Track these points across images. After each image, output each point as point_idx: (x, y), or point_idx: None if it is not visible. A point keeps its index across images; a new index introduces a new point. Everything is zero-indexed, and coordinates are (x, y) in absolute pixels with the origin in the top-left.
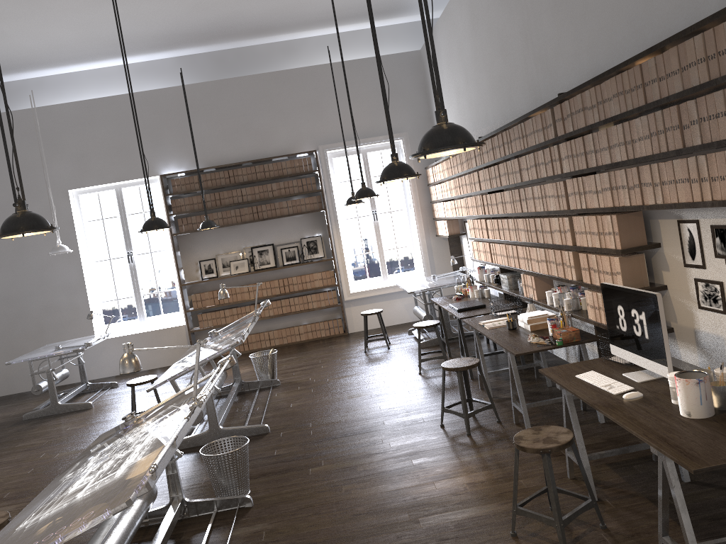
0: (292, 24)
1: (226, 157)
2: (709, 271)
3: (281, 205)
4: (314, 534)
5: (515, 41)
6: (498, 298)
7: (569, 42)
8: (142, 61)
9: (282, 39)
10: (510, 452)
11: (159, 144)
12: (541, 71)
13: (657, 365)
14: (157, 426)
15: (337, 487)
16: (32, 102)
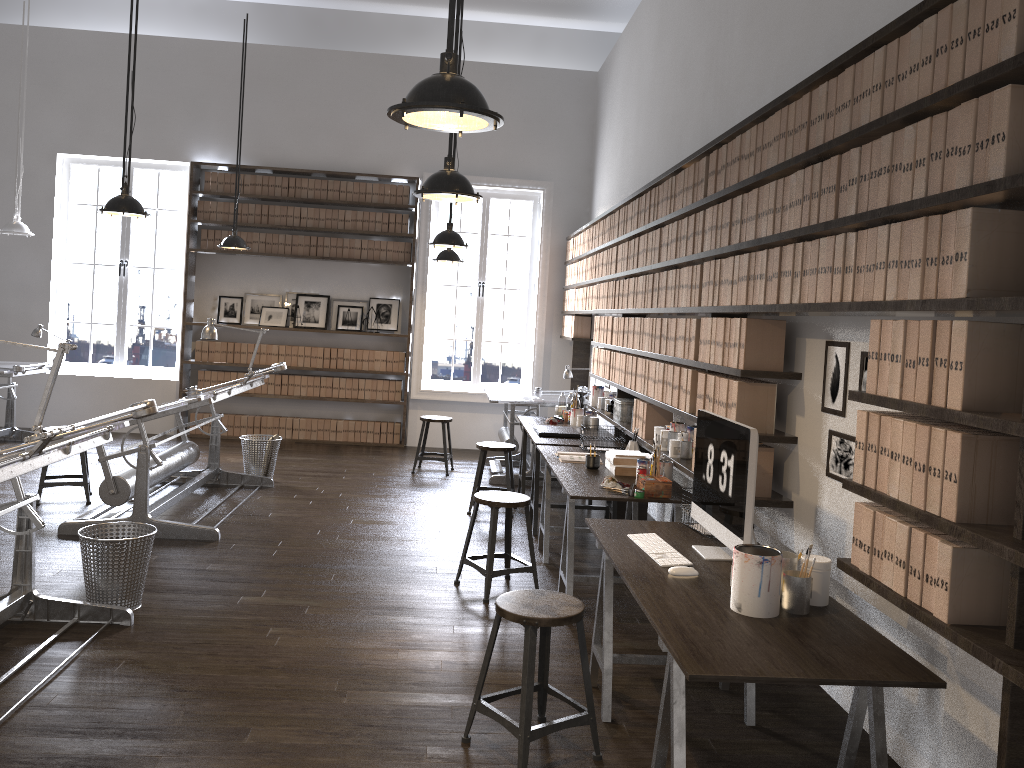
0: None
1: (290, 159)
2: (848, 421)
3: (353, 243)
4: (190, 679)
5: (699, 64)
6: (605, 432)
7: (756, 69)
8: None
9: (409, 12)
10: None
11: (201, 118)
12: (718, 110)
13: (733, 537)
14: None
15: (262, 627)
16: (36, 19)
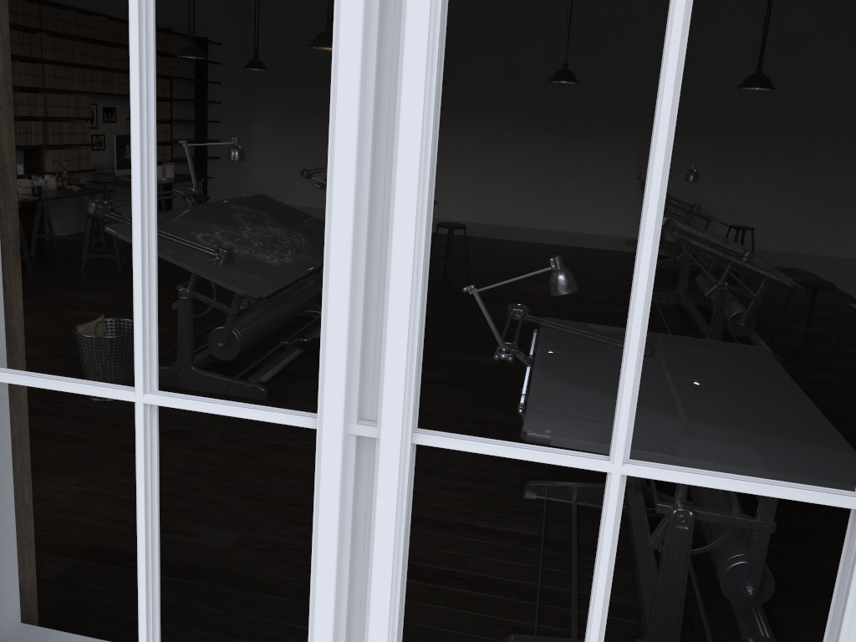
0: None
1: None
2: (99, 130)
3: None
4: None
5: None
6: None
7: None
8: None
9: None
10: None
11: None
12: None
13: None
14: None
15: None
16: None
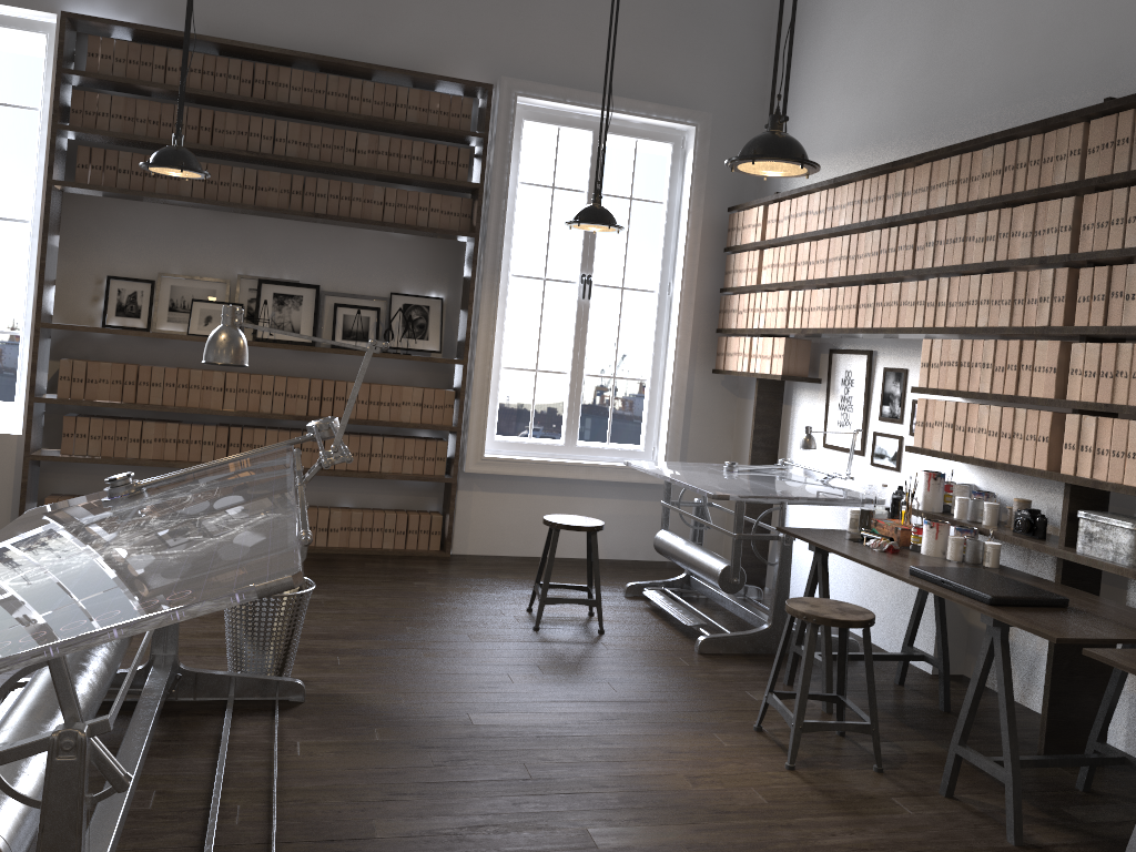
0: None
1: (259, 28)
2: None
3: (370, 193)
4: None
5: None
6: (1040, 579)
7: None
8: None
9: None
10: None
11: None
12: None
13: None
14: None
15: None
16: None
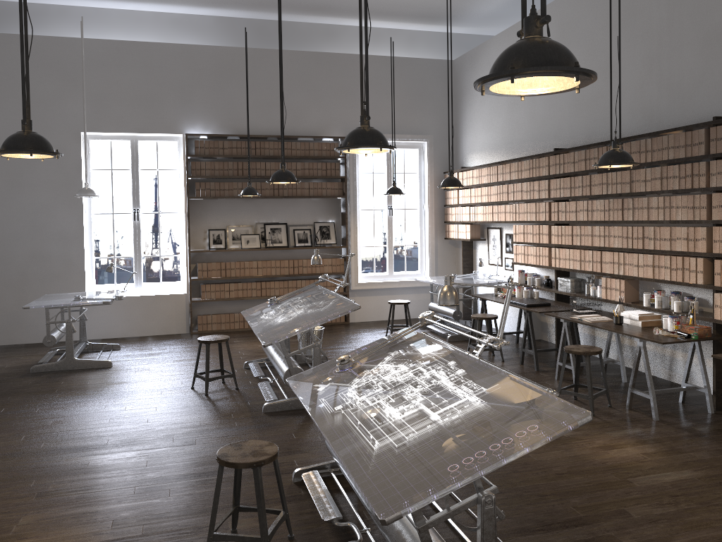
0: (347, 9)
1: (255, 128)
2: None
3: (303, 185)
4: (535, 488)
5: (631, 66)
6: (550, 300)
7: None
8: (179, 13)
9: (325, 21)
10: (652, 431)
11: (188, 101)
12: (667, 96)
13: None
14: (423, 366)
15: None
16: (50, 30)
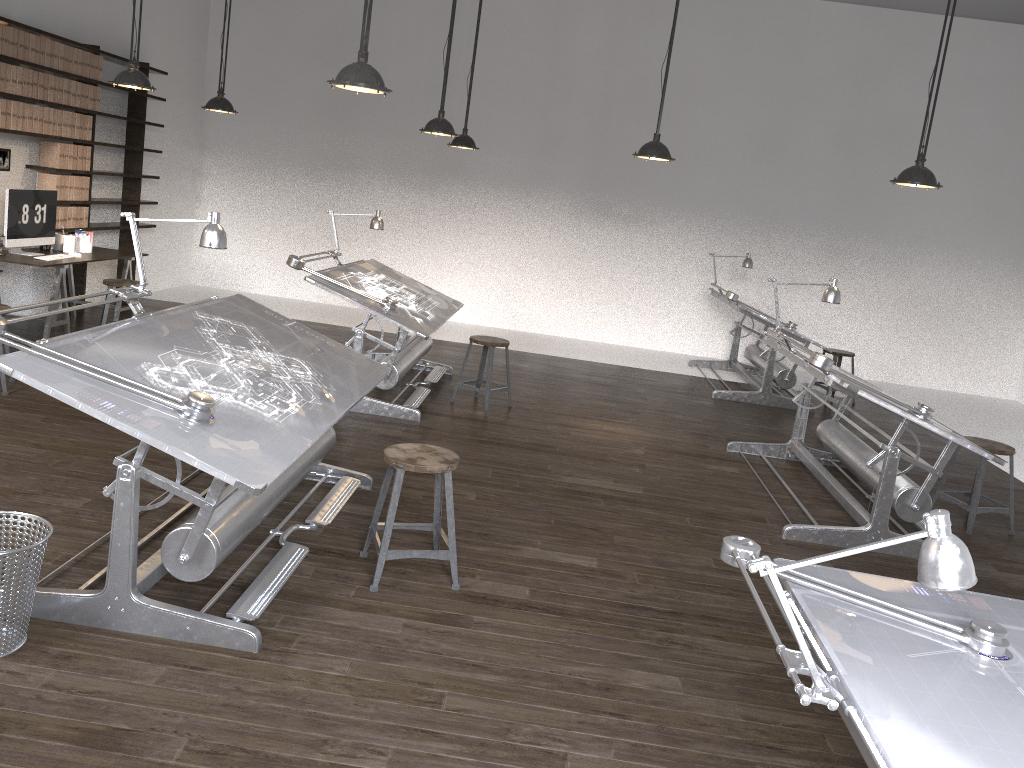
0: None
1: None
2: None
3: None
4: None
5: None
6: None
7: None
8: None
9: None
10: None
11: None
12: None
13: (48, 238)
14: (364, 281)
15: None
16: None
